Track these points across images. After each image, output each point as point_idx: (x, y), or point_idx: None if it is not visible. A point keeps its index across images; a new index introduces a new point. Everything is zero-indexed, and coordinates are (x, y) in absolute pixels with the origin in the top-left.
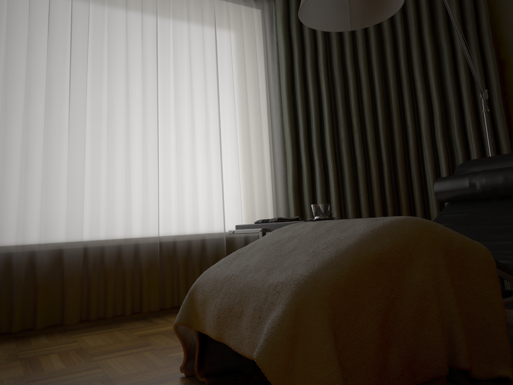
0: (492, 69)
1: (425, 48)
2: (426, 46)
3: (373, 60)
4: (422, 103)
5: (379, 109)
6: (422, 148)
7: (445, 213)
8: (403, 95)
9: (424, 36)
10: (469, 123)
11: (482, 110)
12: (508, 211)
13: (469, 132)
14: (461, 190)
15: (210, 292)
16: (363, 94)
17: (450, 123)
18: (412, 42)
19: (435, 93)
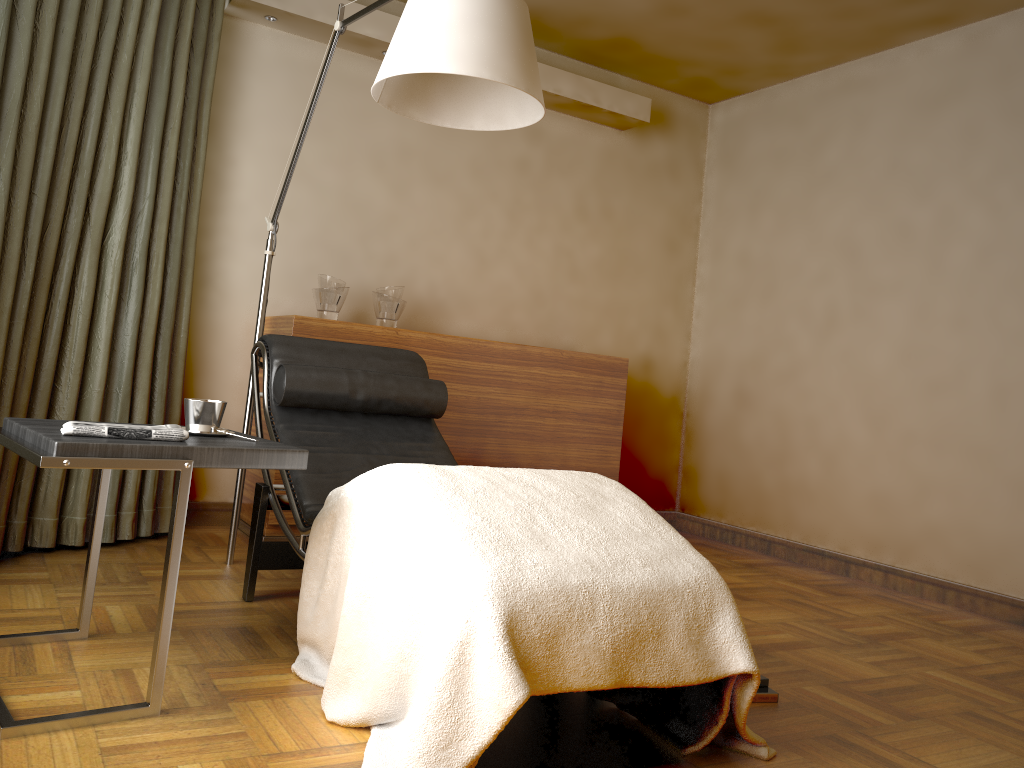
0: (201, 160)
1: (137, 66)
2: (139, 64)
3: (65, 37)
4: (110, 172)
5: (51, 152)
6: (77, 259)
7: (297, 427)
8: (83, 140)
9: (143, 42)
10: (161, 239)
11: (178, 223)
12: (394, 436)
13: (157, 256)
14: (334, 395)
15: (565, 615)
16: (31, 102)
17: (133, 228)
18: (125, 42)
19: (133, 164)
